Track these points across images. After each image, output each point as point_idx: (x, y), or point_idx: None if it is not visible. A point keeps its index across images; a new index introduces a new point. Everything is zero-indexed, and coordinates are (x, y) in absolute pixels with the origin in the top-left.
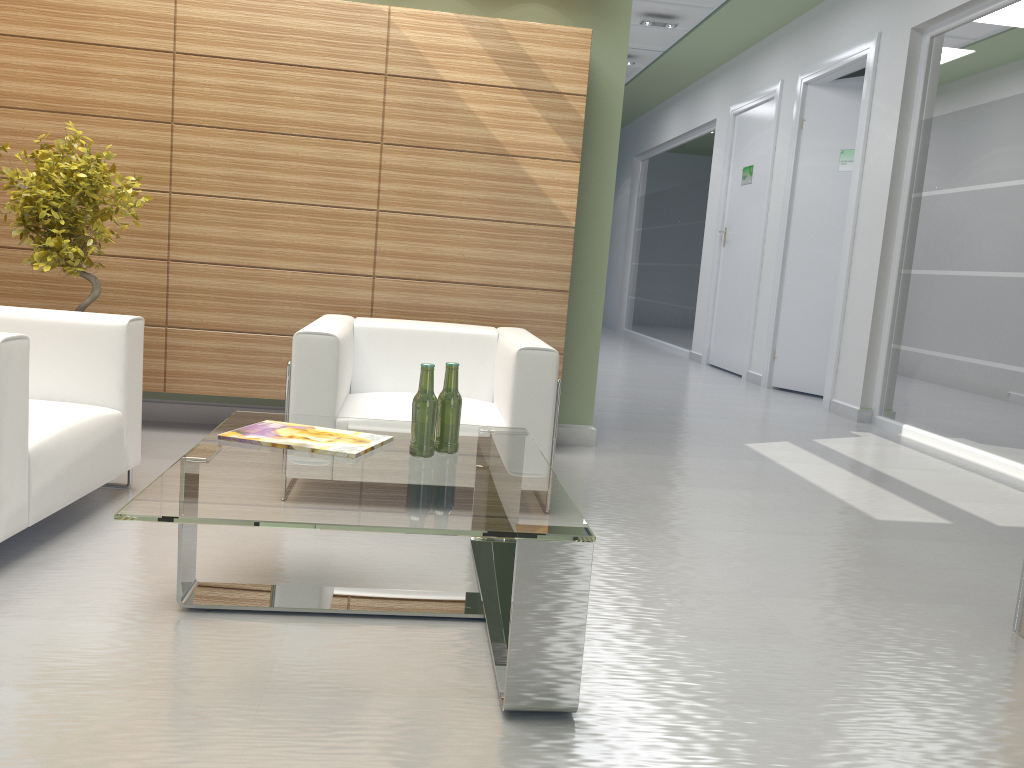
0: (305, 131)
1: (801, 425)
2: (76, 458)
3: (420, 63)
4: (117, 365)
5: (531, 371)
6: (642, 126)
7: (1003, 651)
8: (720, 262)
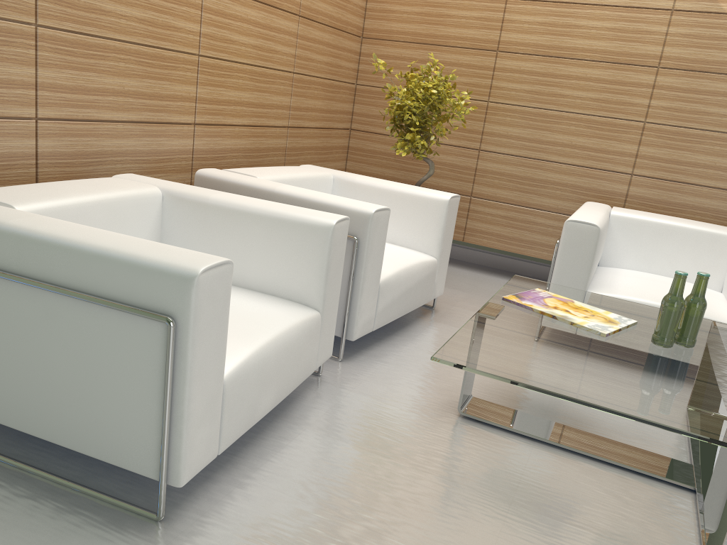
0: (595, 57)
1: None
2: (405, 289)
3: None
4: (438, 227)
5: None
6: None
7: None
8: None
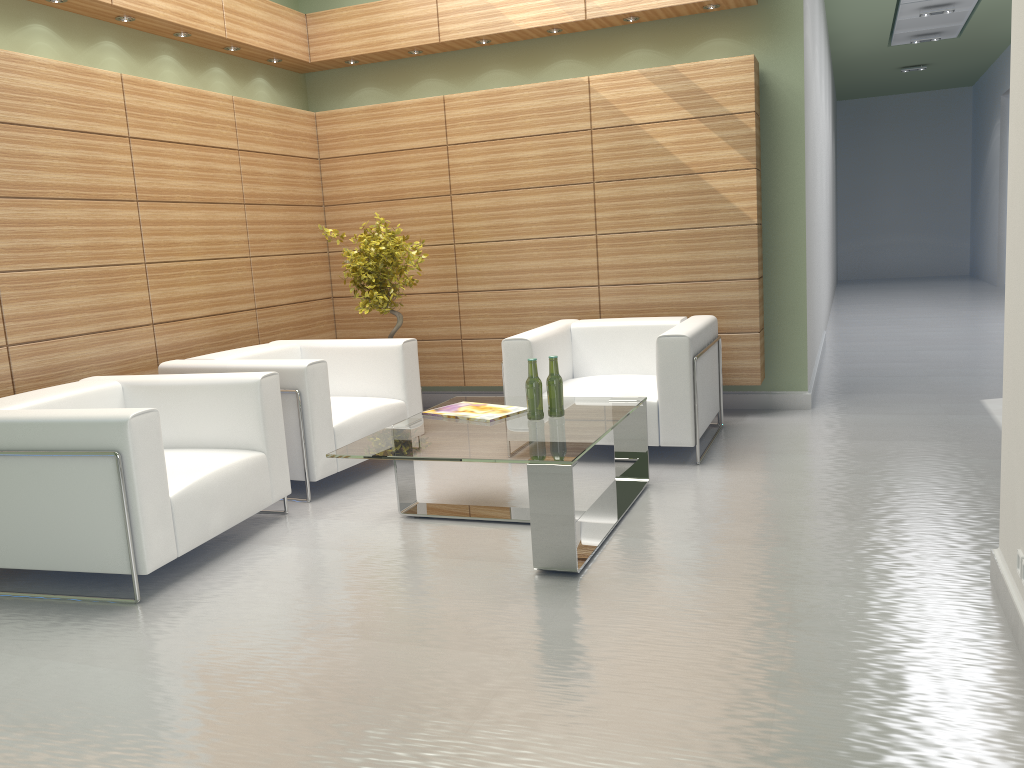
0: (538, 184)
1: None
2: (367, 431)
3: (615, 115)
4: (398, 371)
5: (669, 353)
6: (1005, 61)
7: (982, 559)
8: None
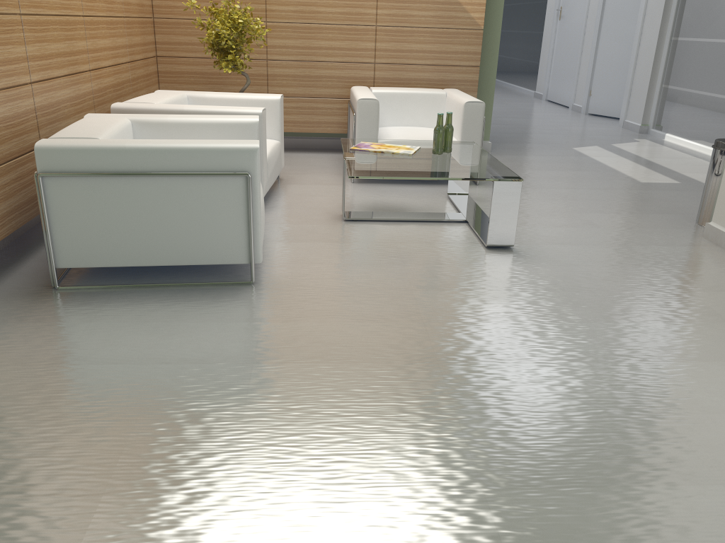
0: None
1: (605, 136)
2: (275, 162)
3: None
4: (277, 119)
5: (471, 113)
6: None
7: (688, 229)
8: (556, 31)
